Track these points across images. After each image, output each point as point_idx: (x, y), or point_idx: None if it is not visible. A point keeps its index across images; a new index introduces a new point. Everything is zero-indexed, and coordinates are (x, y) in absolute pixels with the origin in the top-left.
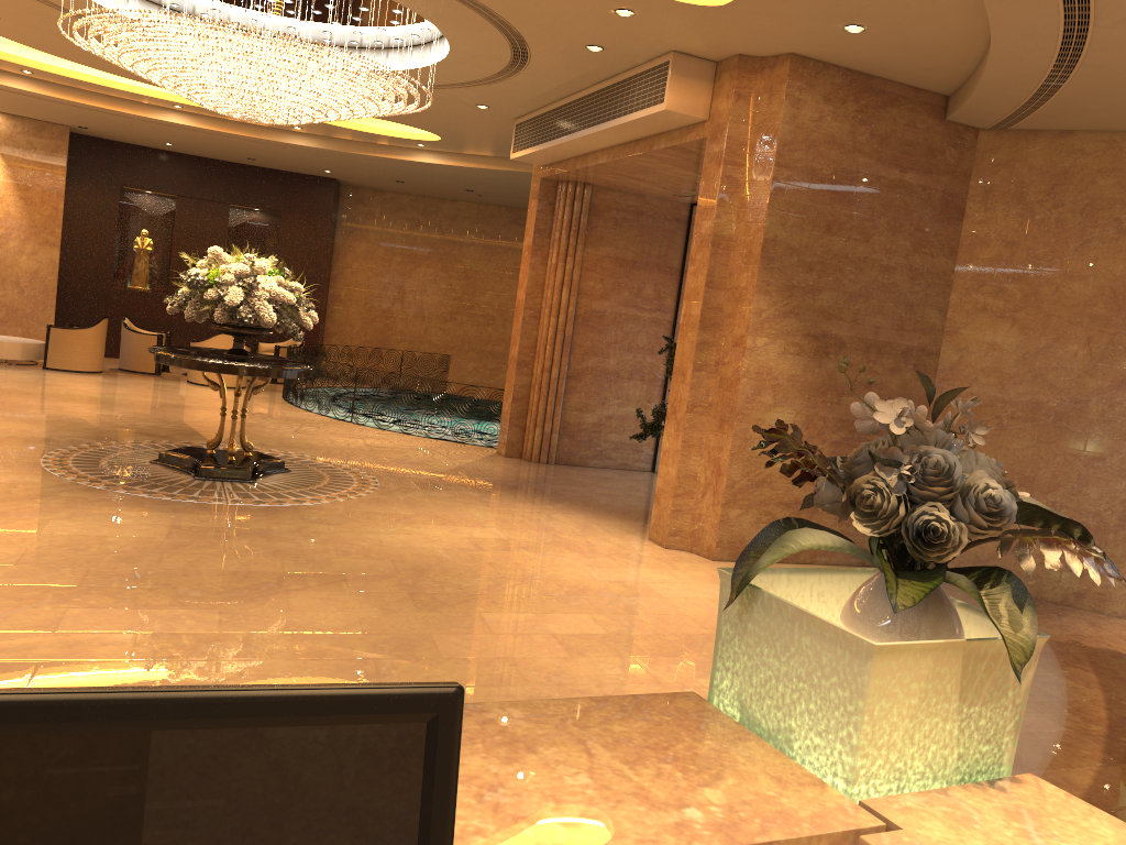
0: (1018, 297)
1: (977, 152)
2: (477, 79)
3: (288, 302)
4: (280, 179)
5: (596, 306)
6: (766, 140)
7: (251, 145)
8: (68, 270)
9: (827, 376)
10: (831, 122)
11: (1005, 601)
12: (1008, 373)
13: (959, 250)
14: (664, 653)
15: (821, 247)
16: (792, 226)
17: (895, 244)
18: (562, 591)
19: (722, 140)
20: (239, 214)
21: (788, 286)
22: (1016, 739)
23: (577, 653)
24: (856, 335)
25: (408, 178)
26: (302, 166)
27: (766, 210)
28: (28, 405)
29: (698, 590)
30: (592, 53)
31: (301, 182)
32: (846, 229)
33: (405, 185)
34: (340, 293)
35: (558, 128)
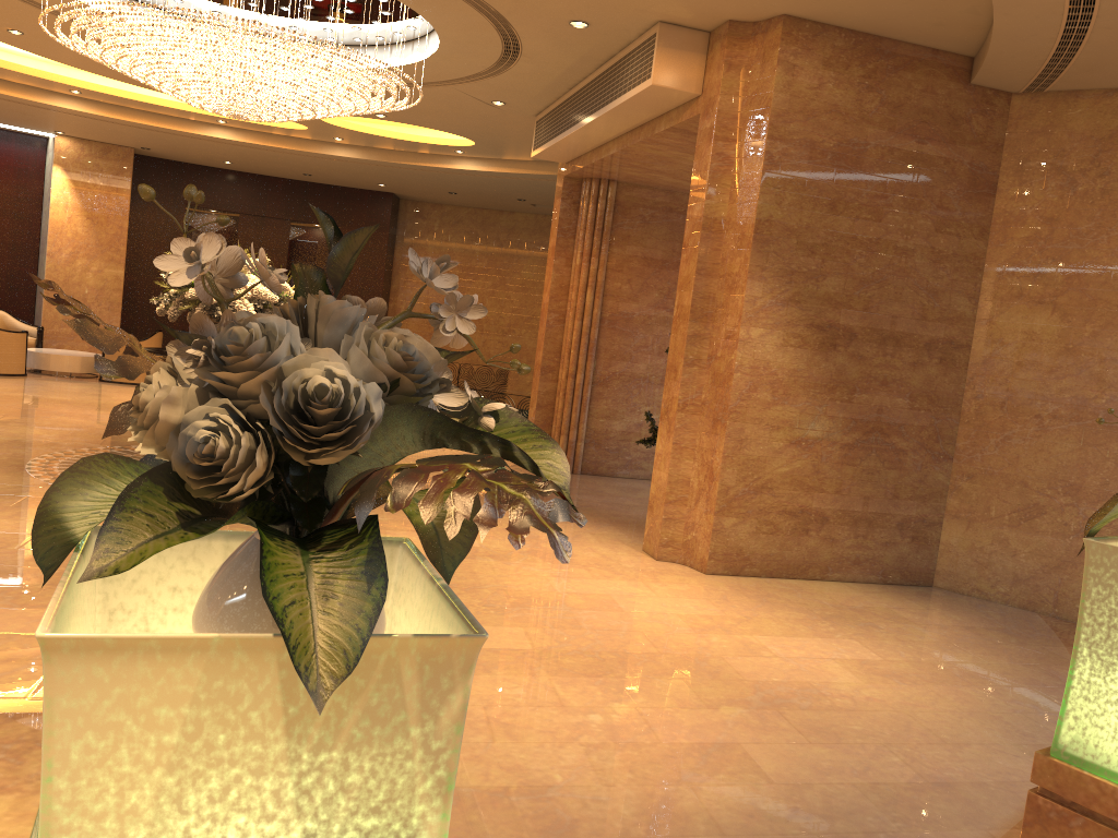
0: (1059, 280)
1: (1010, 119)
2: (480, 71)
3: (270, 300)
4: (339, 195)
5: (623, 308)
6: (759, 111)
7: (300, 159)
8: (136, 287)
9: (835, 371)
10: (833, 89)
11: (354, 570)
12: (1049, 366)
13: (991, 229)
14: (589, 672)
15: (825, 227)
16: (789, 204)
17: (914, 224)
18: (507, 602)
19: (713, 114)
20: (299, 230)
21: (787, 271)
22: (446, 810)
23: (483, 669)
24: (868, 325)
25: (458, 189)
26: (357, 180)
27: (759, 188)
28: (57, 412)
29: (670, 605)
30: (579, 30)
31: (359, 197)
32: (853, 207)
33: (459, 197)
34: (400, 307)
35: (568, 119)
